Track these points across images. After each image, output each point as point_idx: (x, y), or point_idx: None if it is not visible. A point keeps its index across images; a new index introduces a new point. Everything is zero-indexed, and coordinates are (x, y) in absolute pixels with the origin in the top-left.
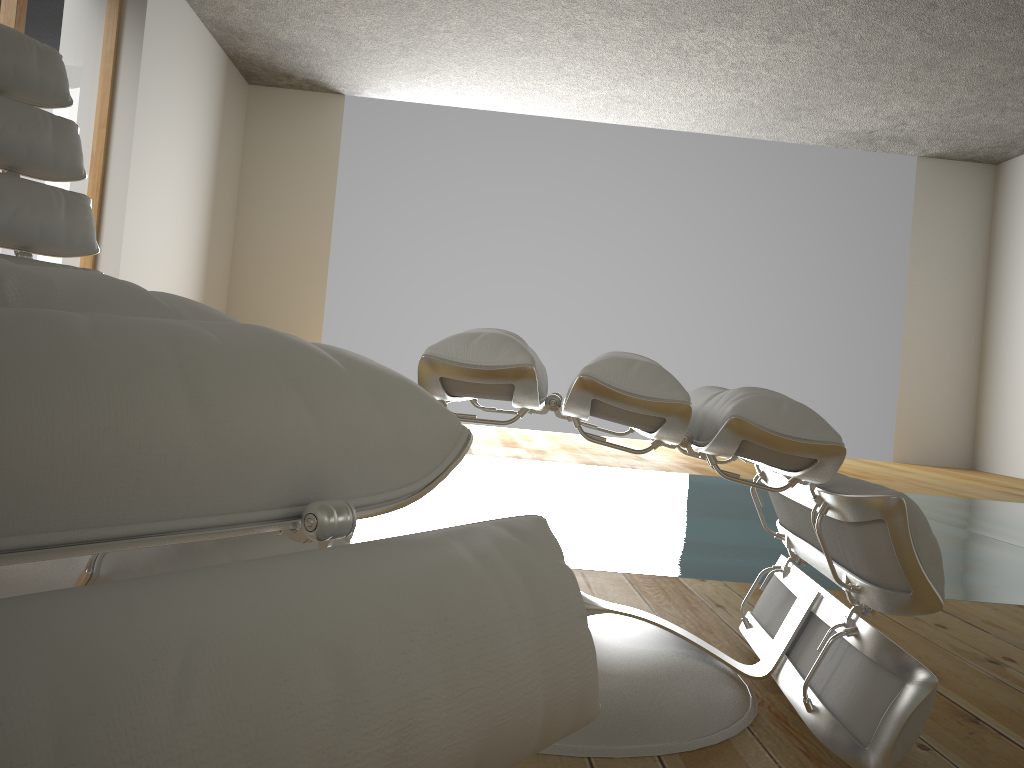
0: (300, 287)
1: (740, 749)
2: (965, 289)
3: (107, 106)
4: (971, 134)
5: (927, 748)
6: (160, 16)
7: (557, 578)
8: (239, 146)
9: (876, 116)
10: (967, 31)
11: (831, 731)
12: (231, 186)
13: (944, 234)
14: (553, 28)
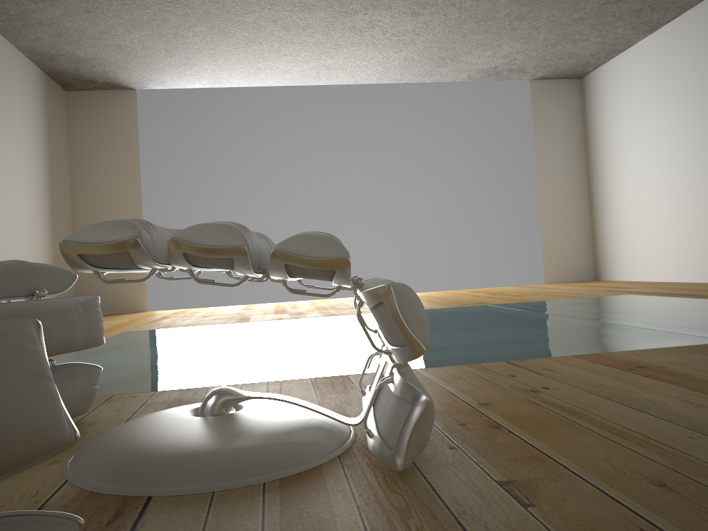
0: None
1: (325, 469)
2: (574, 163)
3: None
4: (559, 60)
5: (455, 448)
6: None
7: (4, 351)
8: (65, 135)
9: (495, 56)
10: None
11: (377, 446)
12: (63, 163)
13: (555, 128)
14: (266, 24)
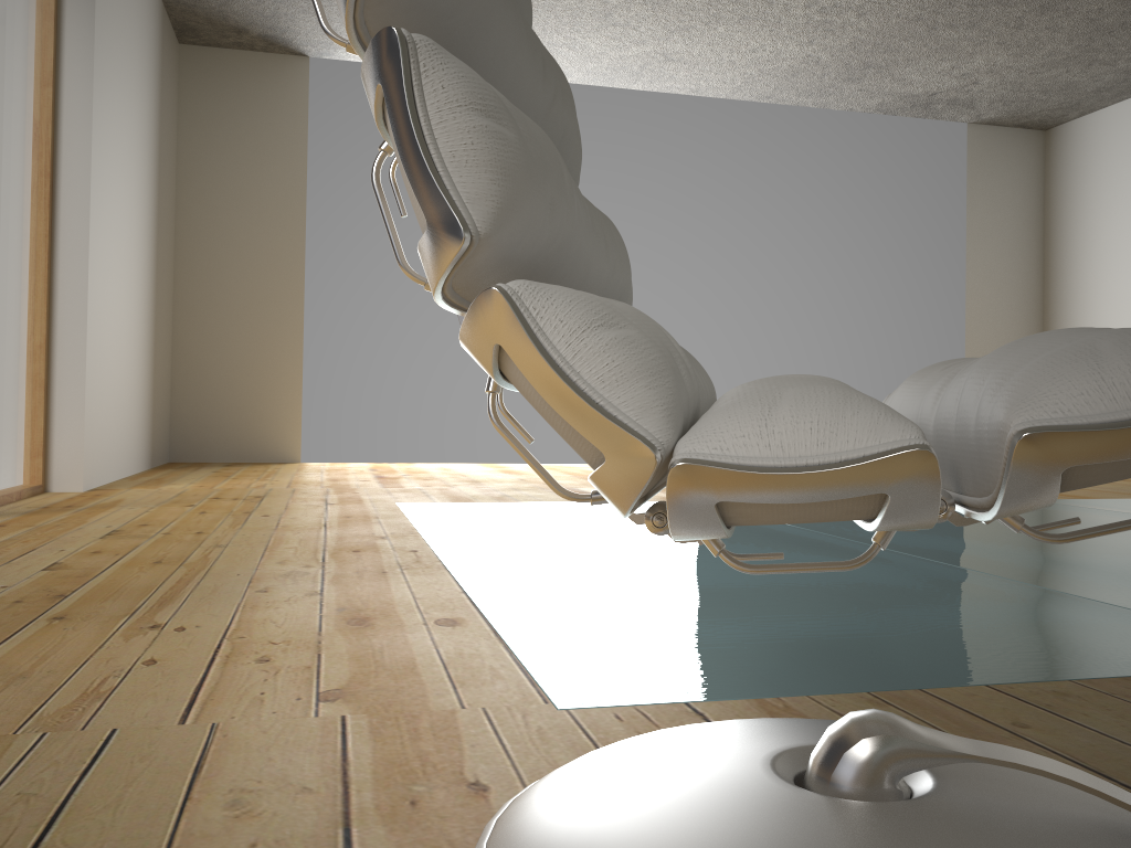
0: (269, 306)
1: None
2: (1023, 269)
3: (51, 55)
4: (1040, 94)
5: None
6: None
7: None
8: (174, 125)
9: (950, 74)
10: None
11: None
12: (170, 177)
13: (999, 209)
14: None
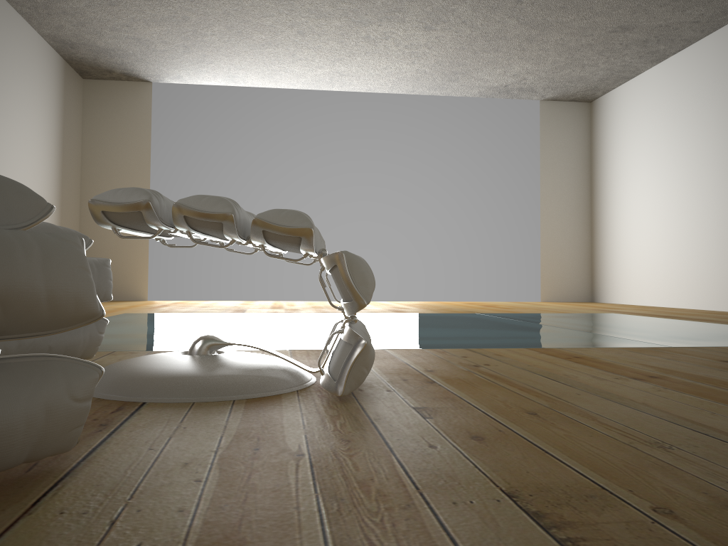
0: None
1: (283, 396)
2: (577, 184)
3: None
4: (568, 83)
5: (391, 391)
6: (9, 34)
7: (64, 249)
8: (79, 122)
9: (506, 75)
10: (545, 16)
11: (325, 379)
12: (75, 150)
13: (561, 150)
14: (283, 28)
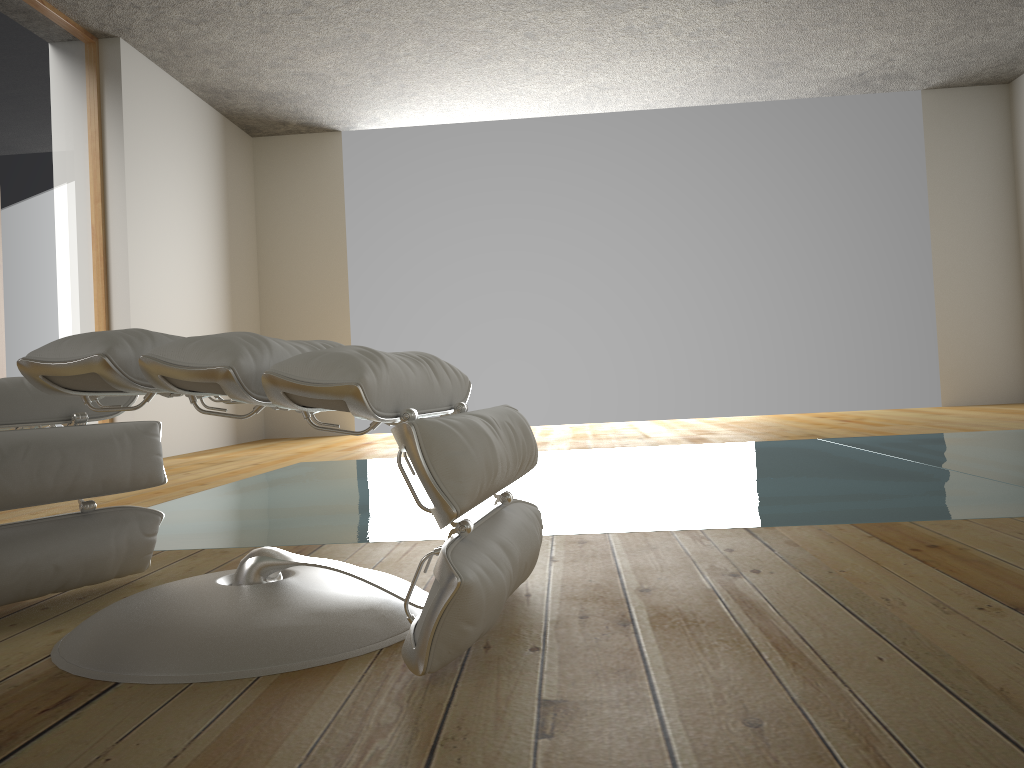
0: (325, 319)
1: (346, 665)
2: (994, 217)
3: (99, 181)
4: (966, 58)
5: (537, 649)
6: (138, 91)
7: None
8: (250, 196)
9: (858, 58)
10: None
11: (406, 639)
12: (247, 235)
13: (962, 164)
14: (503, 33)
